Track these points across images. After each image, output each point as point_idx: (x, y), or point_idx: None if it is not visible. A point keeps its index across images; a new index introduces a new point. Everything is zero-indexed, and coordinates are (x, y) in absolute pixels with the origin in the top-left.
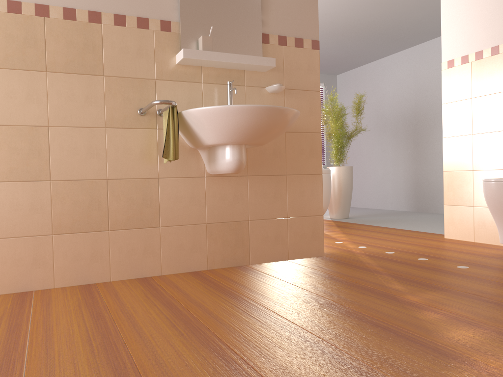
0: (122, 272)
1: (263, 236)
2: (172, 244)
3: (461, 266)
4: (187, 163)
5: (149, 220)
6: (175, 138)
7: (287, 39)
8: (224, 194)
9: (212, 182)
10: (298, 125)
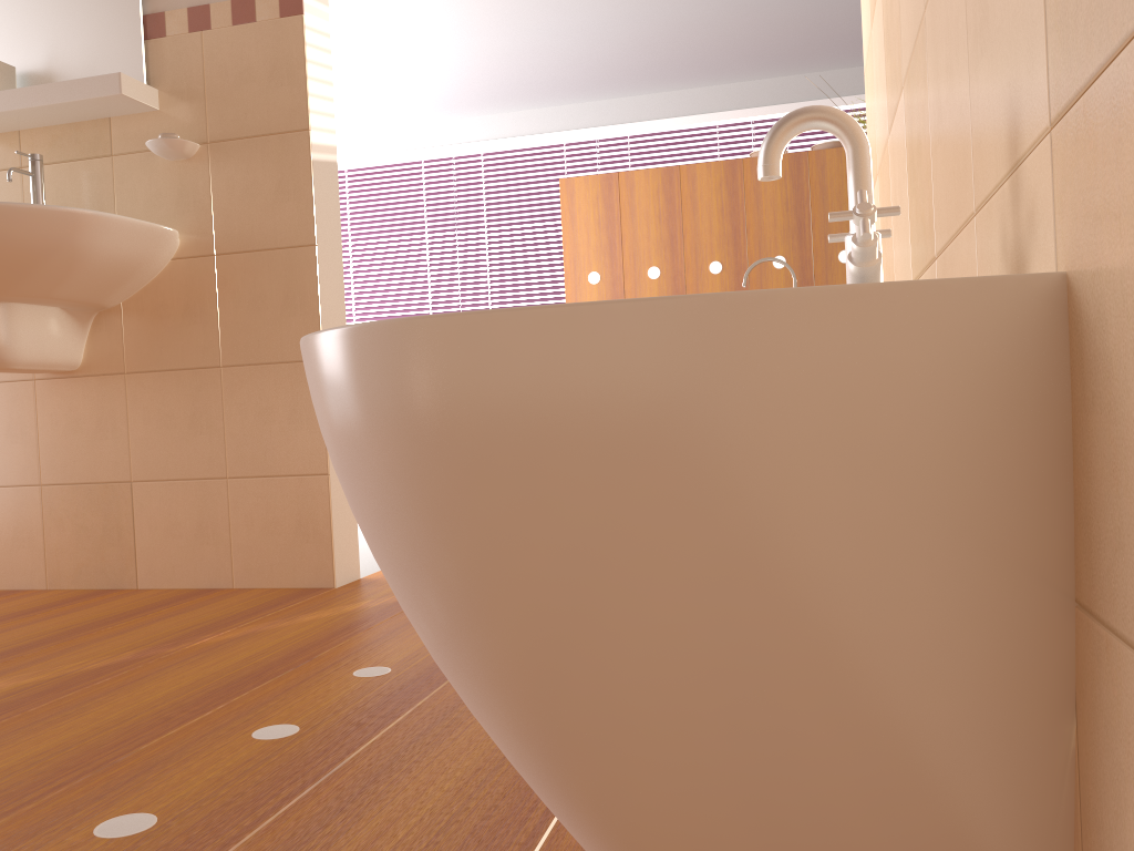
0: None
1: (167, 522)
2: None
3: (384, 668)
4: None
5: None
6: None
7: (211, 10)
8: (76, 419)
9: (50, 392)
10: (250, 234)
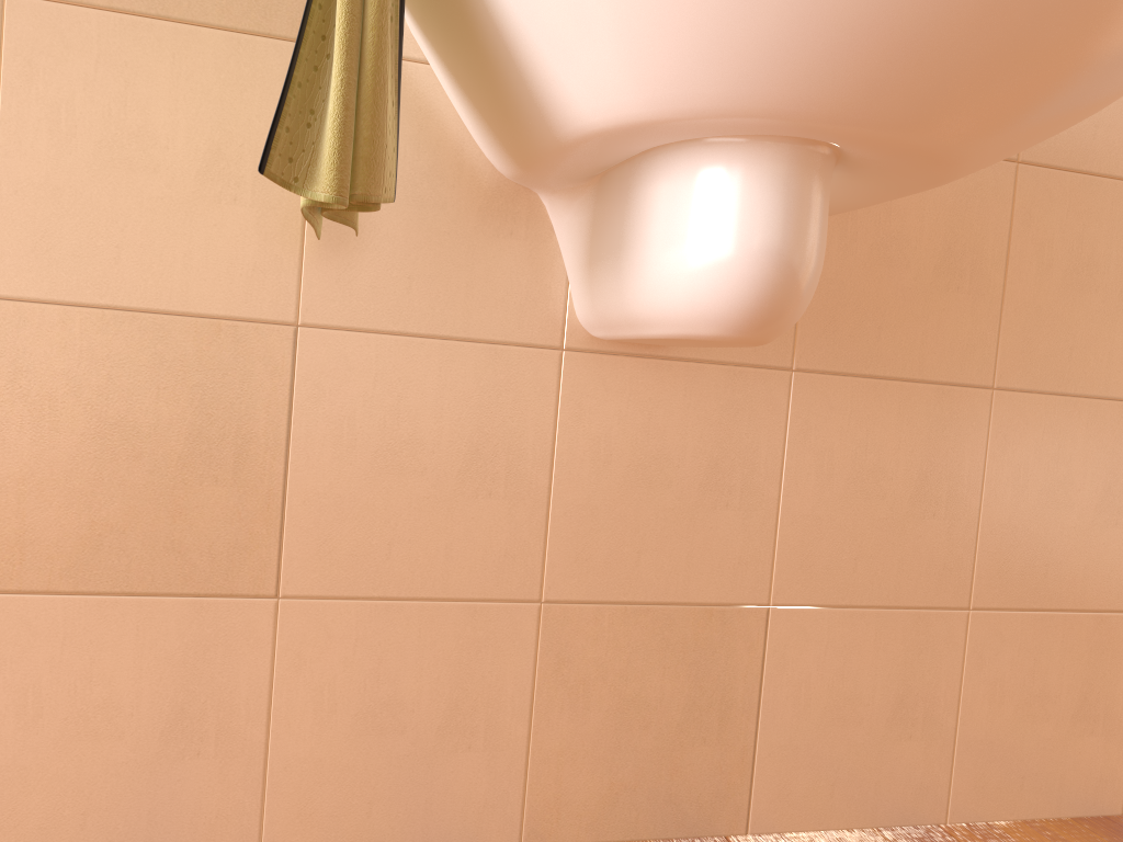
0: (28, 832)
1: (834, 693)
2: (339, 696)
3: None
4: (474, 264)
5: (217, 553)
6: (361, 55)
7: None
8: (657, 455)
9: (601, 385)
10: (1089, 138)
